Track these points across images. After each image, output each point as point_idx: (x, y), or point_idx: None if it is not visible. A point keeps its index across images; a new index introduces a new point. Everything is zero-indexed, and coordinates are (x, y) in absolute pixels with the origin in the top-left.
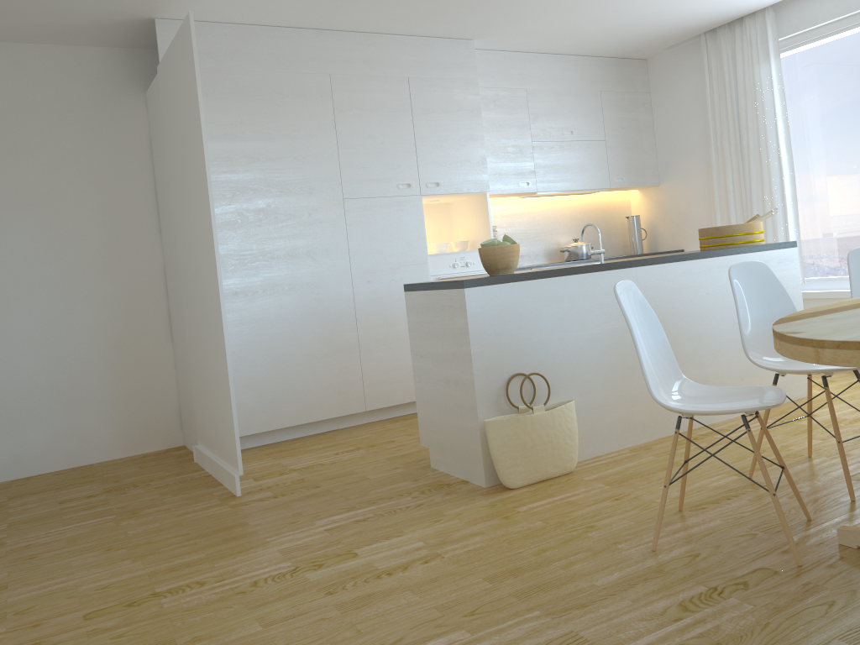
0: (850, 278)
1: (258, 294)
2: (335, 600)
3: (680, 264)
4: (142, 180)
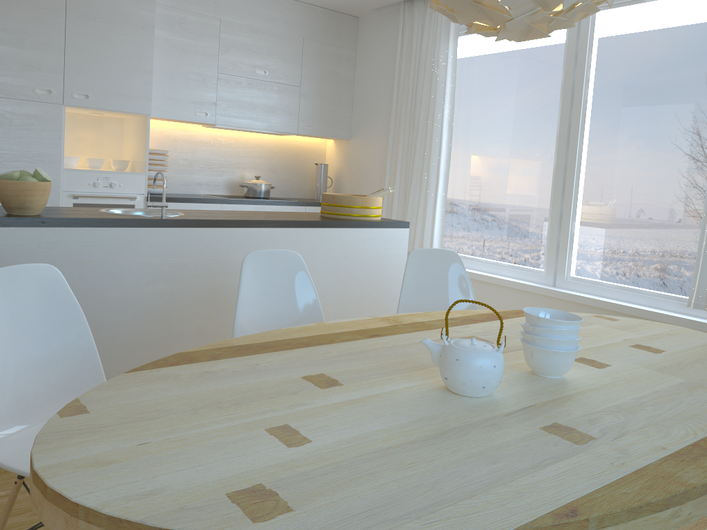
0: (403, 280)
1: None
2: None
3: (263, 230)
4: None
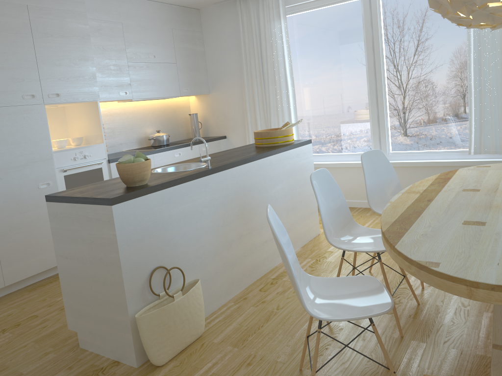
0: (364, 172)
1: None
2: None
3: (256, 162)
4: None
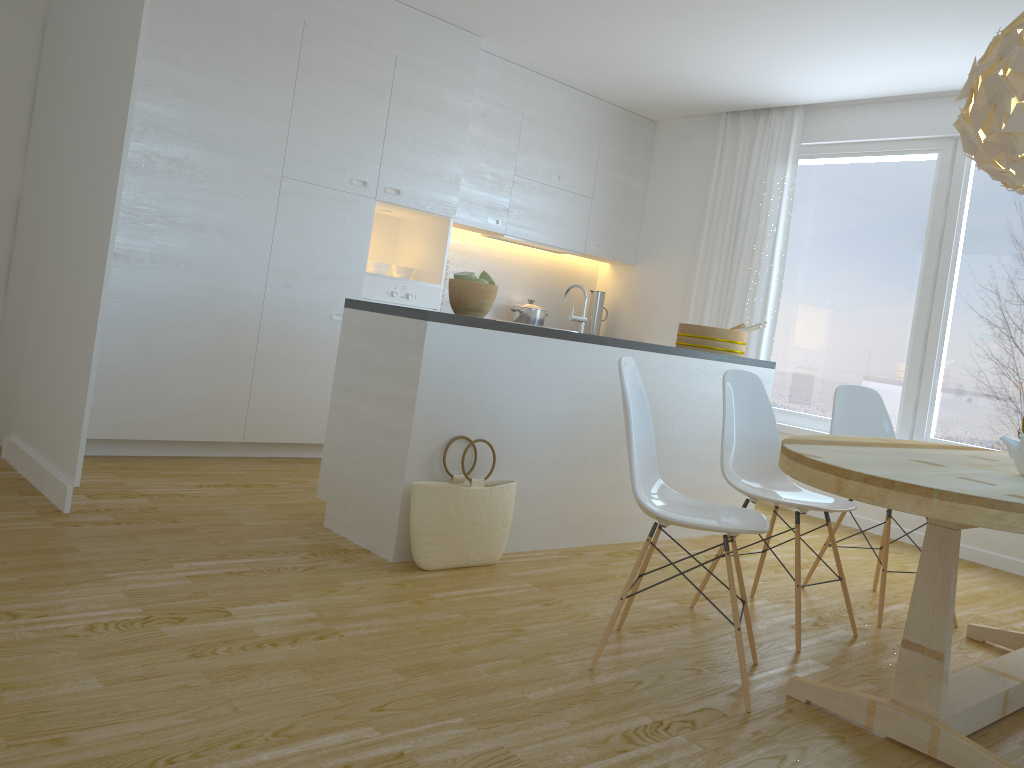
0: (833, 414)
1: (144, 264)
2: (203, 666)
3: (660, 356)
4: (19, 75)
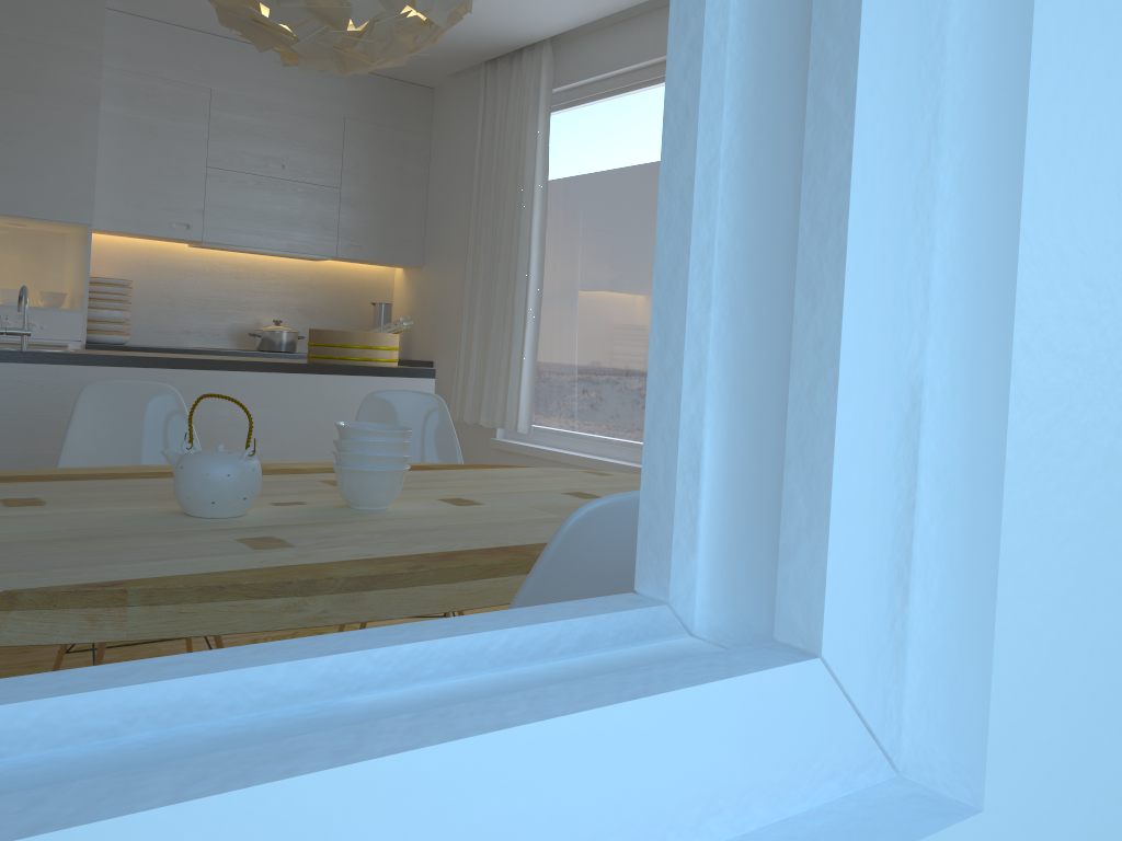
0: None
1: None
2: None
3: (186, 373)
4: None
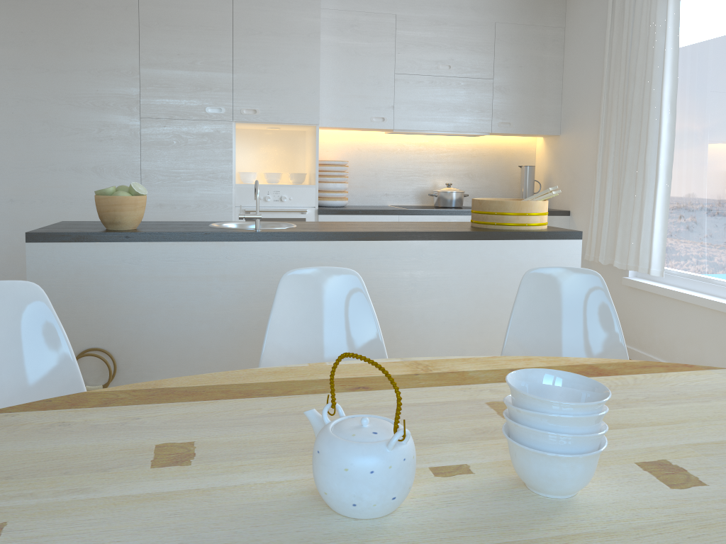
0: (513, 308)
1: (35, 204)
2: None
3: (374, 243)
4: None
